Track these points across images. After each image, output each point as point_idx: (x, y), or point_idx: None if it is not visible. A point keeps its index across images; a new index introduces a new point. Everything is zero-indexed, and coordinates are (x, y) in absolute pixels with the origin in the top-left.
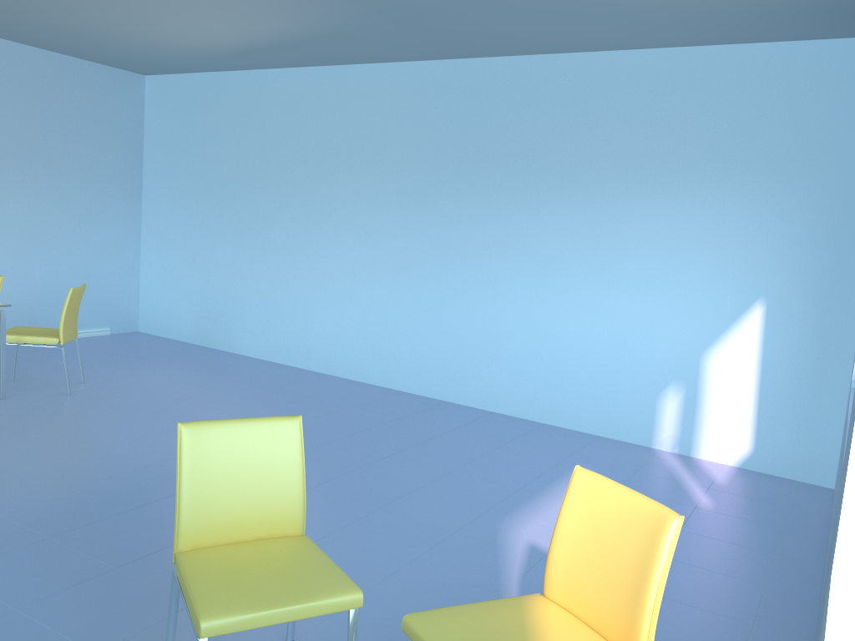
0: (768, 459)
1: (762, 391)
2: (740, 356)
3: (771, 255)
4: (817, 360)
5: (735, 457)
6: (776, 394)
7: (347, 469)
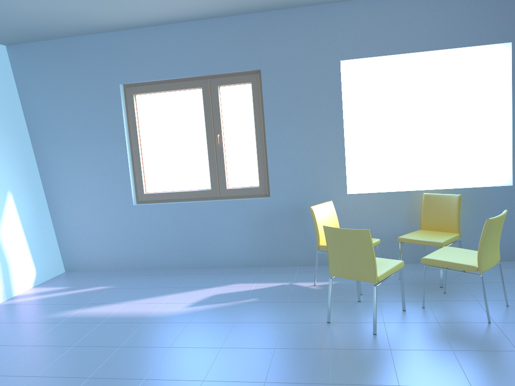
0: (42, 274)
1: (28, 240)
2: (13, 226)
3: (3, 165)
4: (39, 215)
5: (31, 282)
6: (33, 239)
7: (88, 380)
